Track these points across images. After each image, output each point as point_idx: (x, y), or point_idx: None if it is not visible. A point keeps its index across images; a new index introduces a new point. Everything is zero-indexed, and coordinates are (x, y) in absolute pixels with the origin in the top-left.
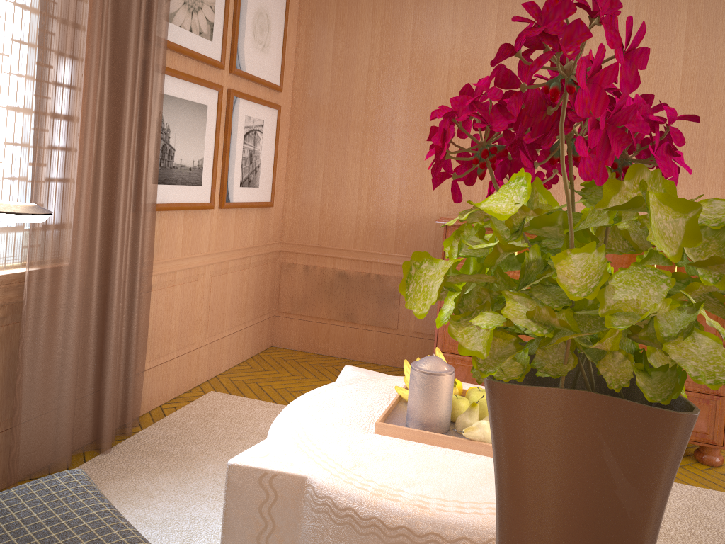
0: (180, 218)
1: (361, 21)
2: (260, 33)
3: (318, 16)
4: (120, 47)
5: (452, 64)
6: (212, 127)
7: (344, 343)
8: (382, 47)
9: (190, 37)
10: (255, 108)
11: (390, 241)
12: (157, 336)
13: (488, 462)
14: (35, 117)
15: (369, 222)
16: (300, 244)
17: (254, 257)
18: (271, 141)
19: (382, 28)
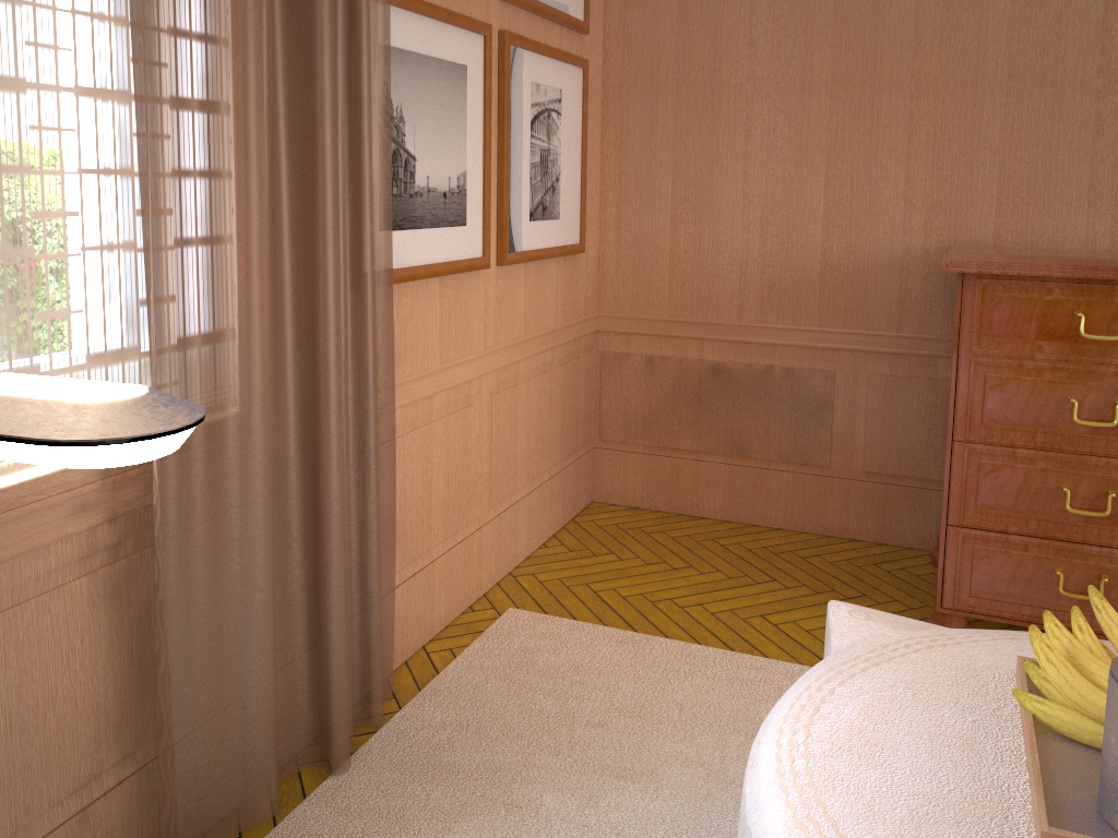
0: (433, 293)
1: None
2: None
3: None
4: None
5: None
6: (478, 108)
7: (728, 495)
8: None
9: None
10: (546, 68)
11: (809, 304)
12: (409, 521)
13: None
14: (136, 109)
15: (766, 271)
16: (635, 316)
17: (558, 348)
18: (575, 129)
19: None
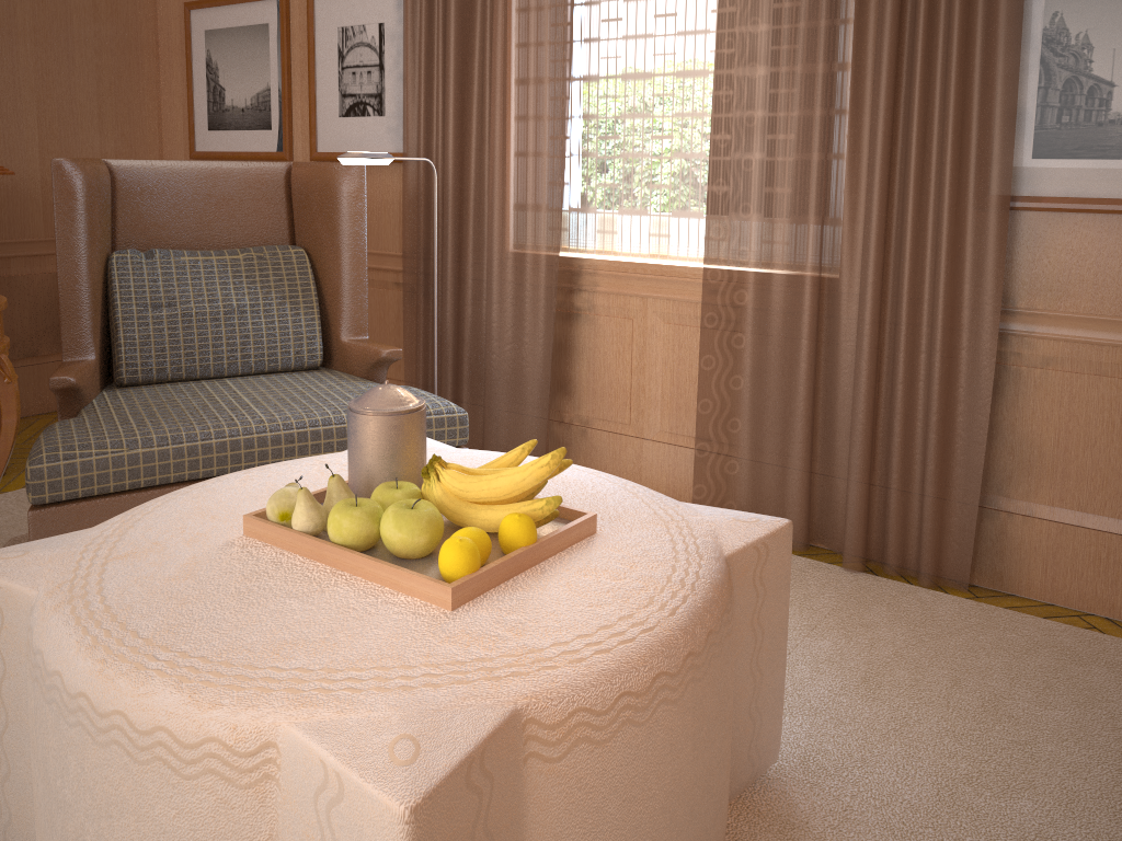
0: None
1: None
2: None
3: None
4: None
5: None
6: None
7: None
8: None
9: None
10: None
11: None
12: (1075, 466)
13: (242, 524)
14: (716, 78)
15: None
16: None
17: None
18: None
19: None
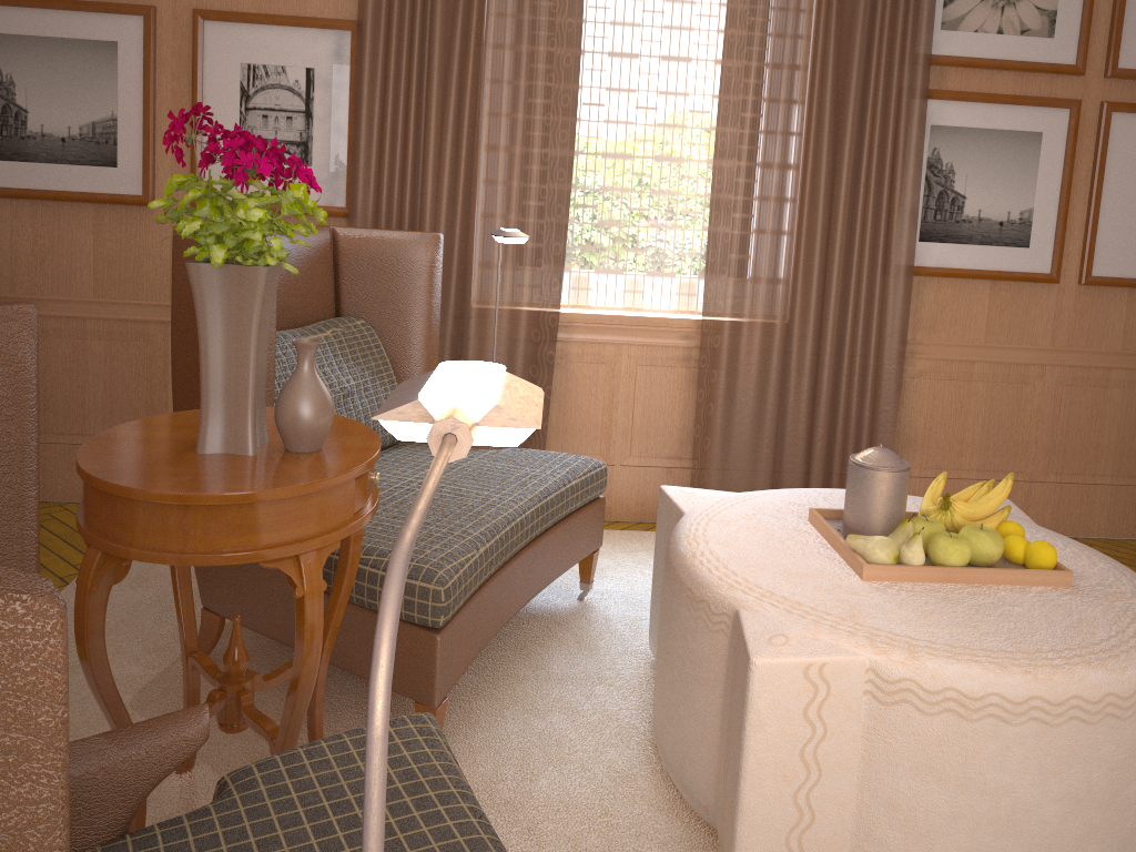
0: (980, 290)
1: None
2: None
3: None
4: (840, 81)
5: None
6: (1054, 163)
7: None
8: None
9: (997, 43)
10: None
11: None
12: (935, 439)
13: (839, 575)
14: (714, 169)
15: None
16: None
17: None
18: None
19: None
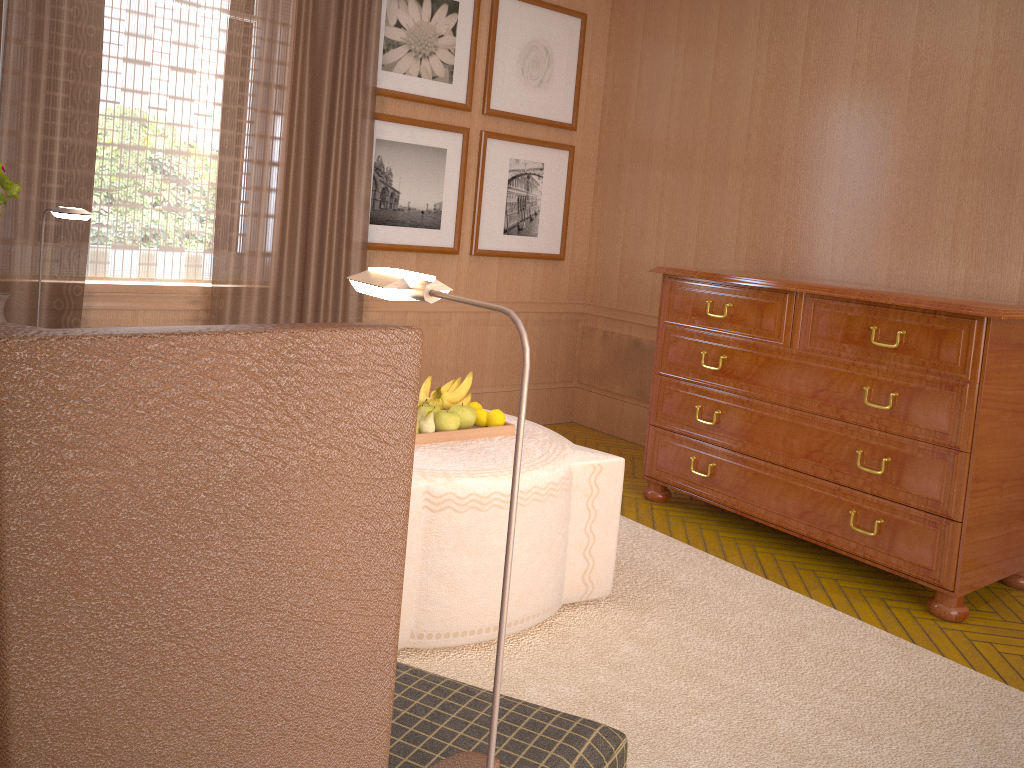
0: (410, 260)
1: (665, 39)
2: (533, 68)
3: (626, 39)
4: (315, 101)
5: (756, 81)
6: (454, 170)
7: (636, 426)
8: (685, 67)
9: (418, 83)
10: (526, 150)
11: None
12: None
13: None
14: (220, 163)
15: None
16: (600, 305)
17: (534, 314)
18: (558, 186)
19: (686, 45)
